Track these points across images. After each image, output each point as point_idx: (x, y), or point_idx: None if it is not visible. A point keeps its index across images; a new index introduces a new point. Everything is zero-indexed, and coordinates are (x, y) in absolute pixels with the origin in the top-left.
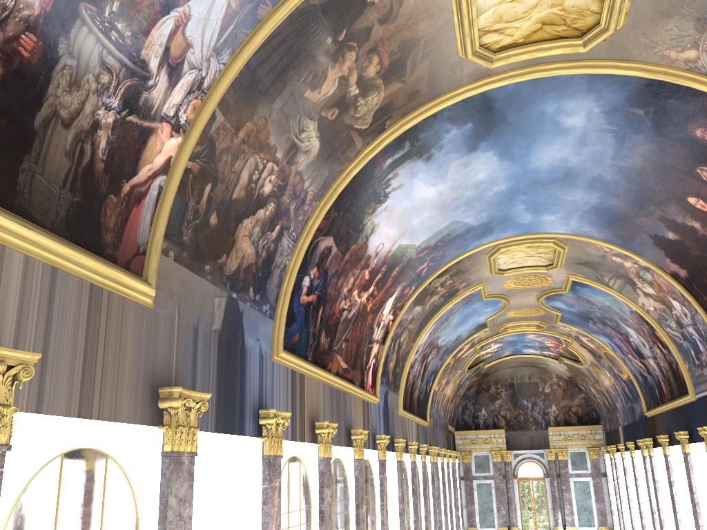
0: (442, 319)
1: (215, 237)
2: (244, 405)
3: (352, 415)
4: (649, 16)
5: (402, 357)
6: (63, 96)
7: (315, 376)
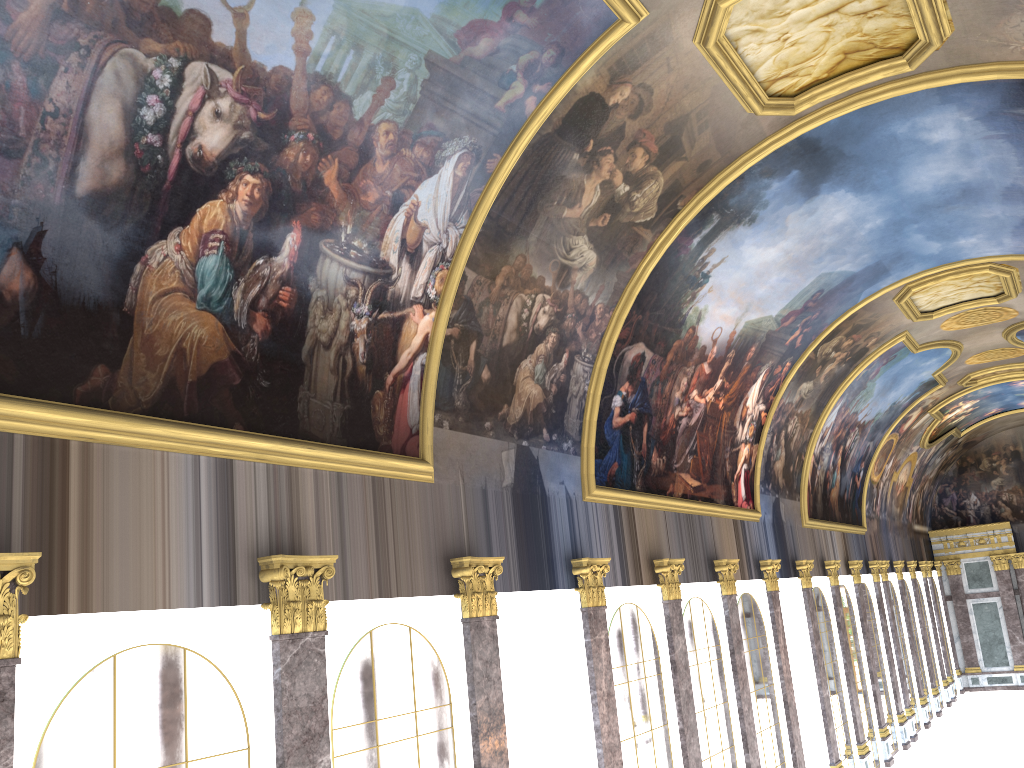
0: (853, 389)
1: (491, 390)
2: (552, 557)
3: (716, 541)
4: (981, 17)
5: (797, 450)
6: (320, 324)
7: (649, 506)
